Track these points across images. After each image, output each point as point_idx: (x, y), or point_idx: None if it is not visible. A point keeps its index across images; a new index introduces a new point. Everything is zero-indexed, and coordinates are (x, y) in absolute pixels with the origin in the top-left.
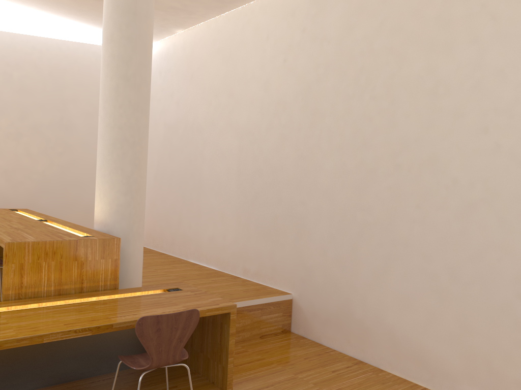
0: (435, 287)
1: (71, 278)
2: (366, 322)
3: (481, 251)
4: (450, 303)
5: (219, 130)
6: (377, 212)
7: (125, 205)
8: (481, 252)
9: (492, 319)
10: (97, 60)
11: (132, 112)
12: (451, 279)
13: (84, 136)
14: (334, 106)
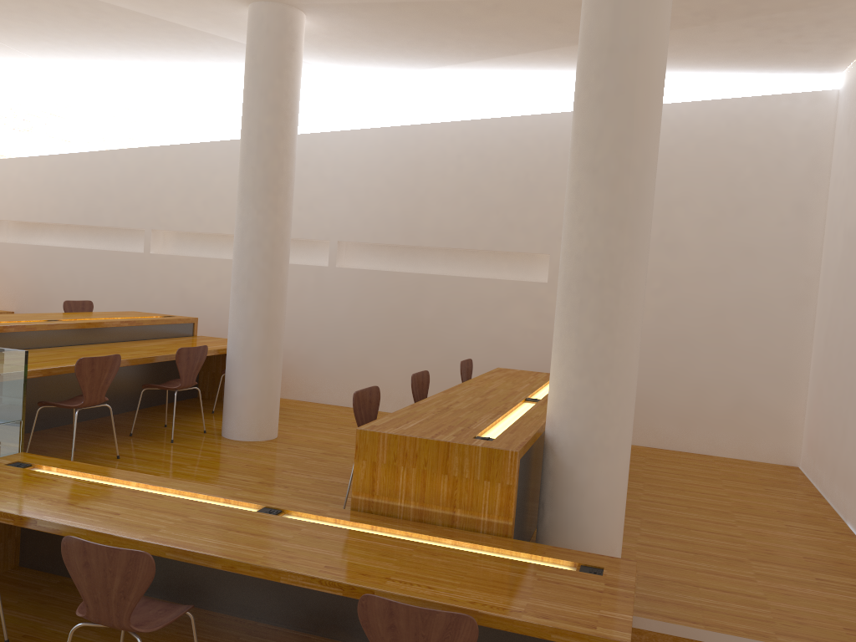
0: None
1: (438, 499)
2: None
3: None
4: None
5: None
6: None
7: (580, 394)
8: None
9: None
10: (730, 126)
11: (599, 228)
12: None
13: (699, 260)
14: None
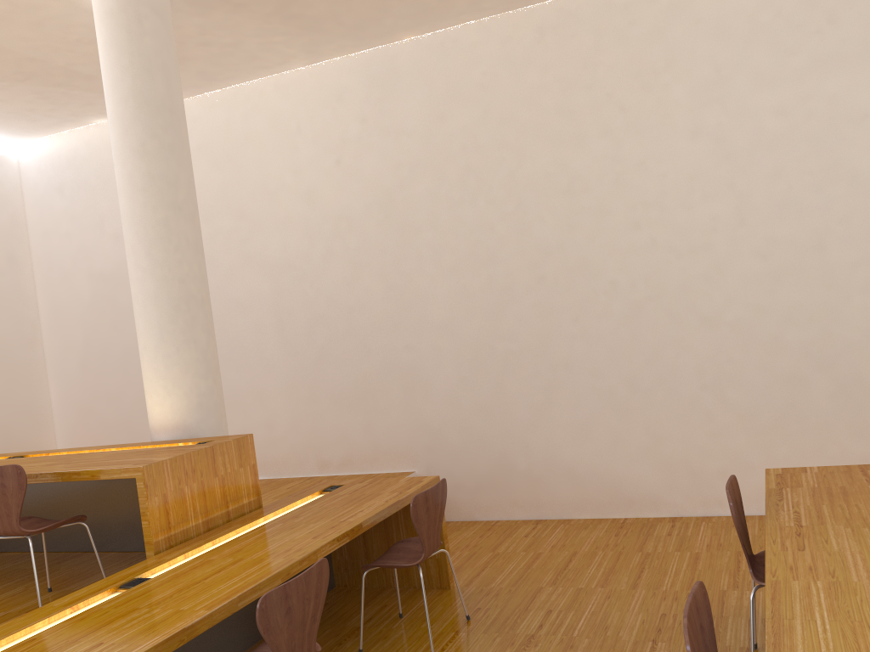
0: (613, 404)
1: (216, 502)
2: (534, 472)
3: (657, 352)
4: (634, 417)
5: (226, 270)
6: (523, 336)
7: (209, 394)
8: (657, 353)
9: (682, 418)
10: None
11: (193, 255)
12: (630, 390)
13: None
14: (434, 216)
